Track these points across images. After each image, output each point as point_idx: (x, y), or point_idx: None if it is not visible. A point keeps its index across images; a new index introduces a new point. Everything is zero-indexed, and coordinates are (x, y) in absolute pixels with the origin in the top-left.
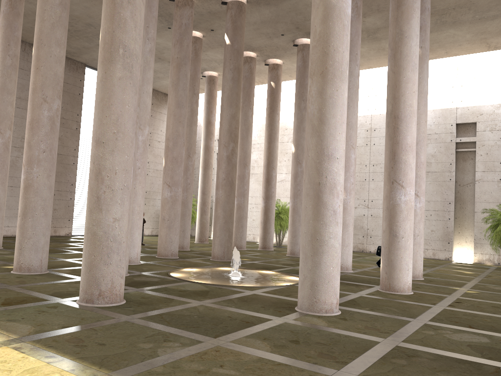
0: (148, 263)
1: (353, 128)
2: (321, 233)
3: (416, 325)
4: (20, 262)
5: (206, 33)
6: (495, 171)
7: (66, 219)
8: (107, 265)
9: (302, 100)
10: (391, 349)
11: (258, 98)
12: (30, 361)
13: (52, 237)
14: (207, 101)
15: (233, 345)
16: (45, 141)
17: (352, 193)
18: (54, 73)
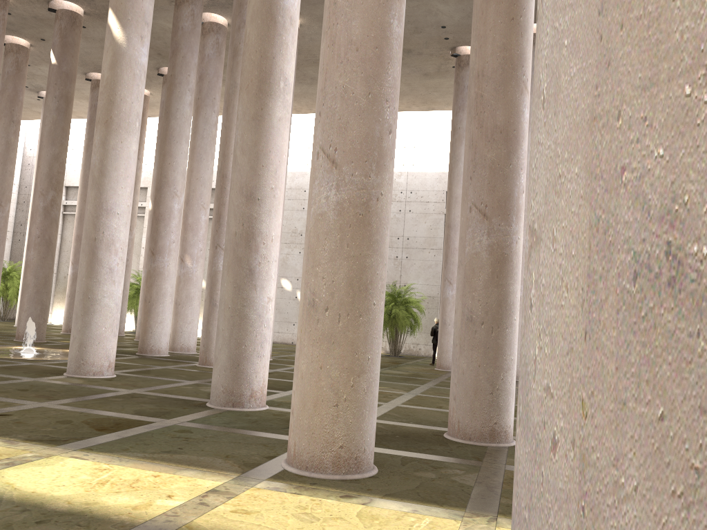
0: None
1: (206, 184)
2: (94, 291)
3: (183, 384)
4: None
5: (35, 42)
6: (392, 247)
7: None
8: None
9: None
10: (123, 394)
11: None
12: None
13: None
14: None
15: None
16: None
17: (200, 261)
18: None
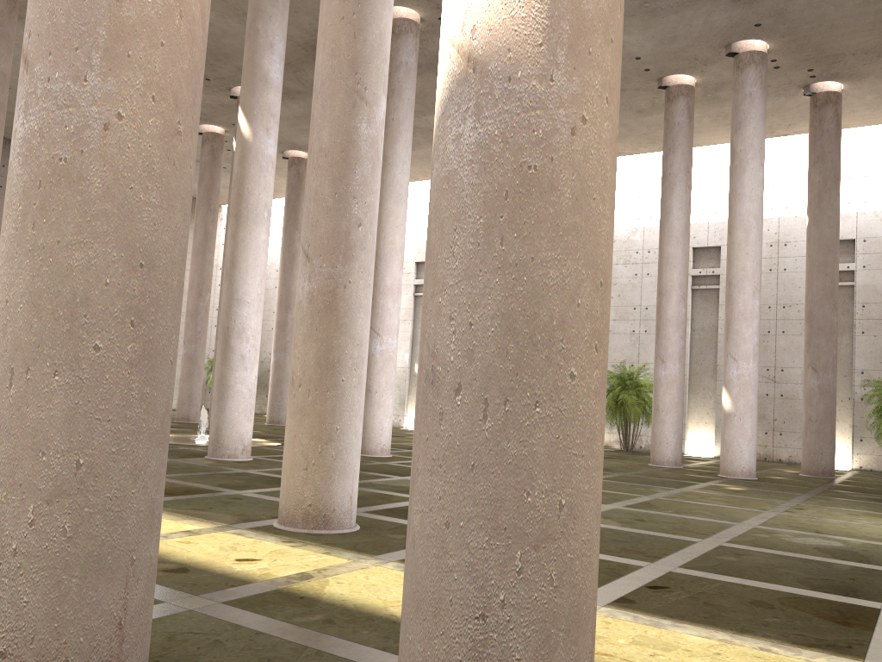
0: None
1: None
2: (227, 377)
3: None
4: None
5: (229, 128)
6: (628, 320)
7: None
8: None
9: None
10: (232, 472)
11: None
12: None
13: None
14: None
15: None
16: None
17: None
18: None
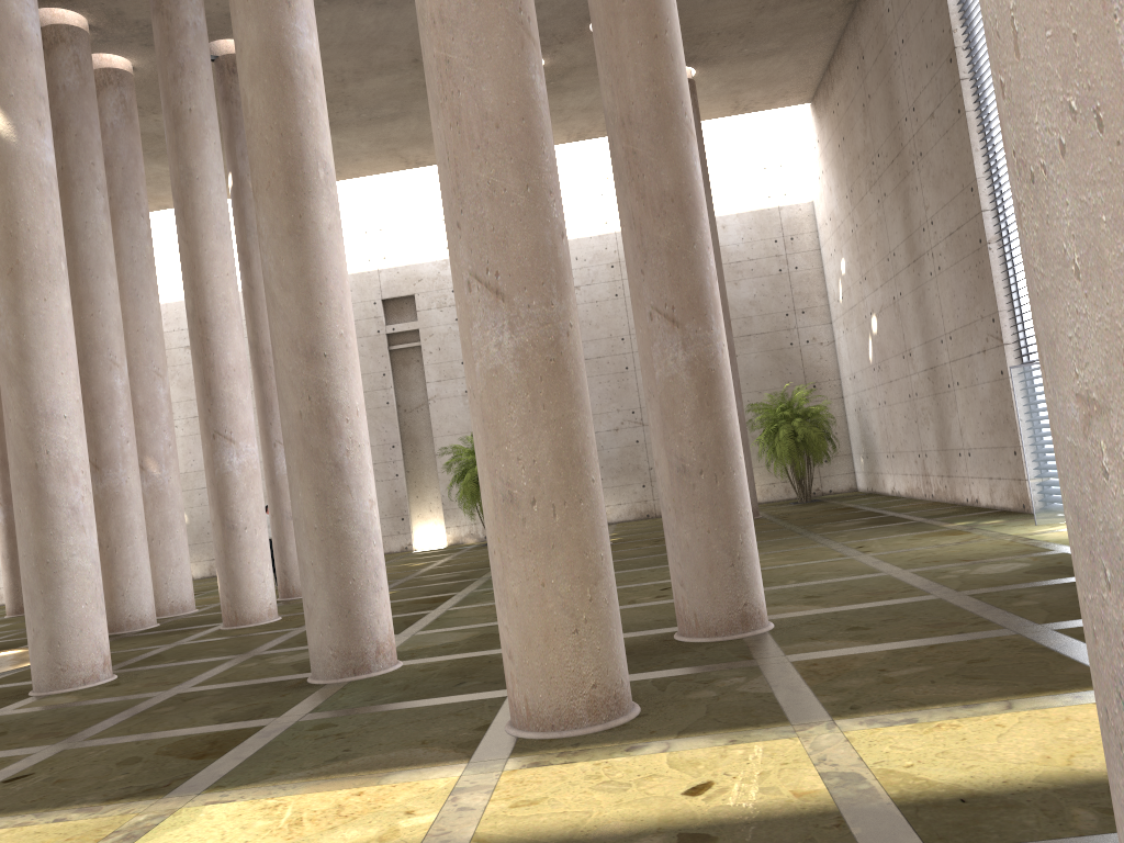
0: None
1: (155, 337)
2: (54, 550)
3: (238, 661)
4: None
5: None
6: (457, 378)
7: None
8: None
9: None
10: (165, 699)
11: None
12: None
13: None
14: None
15: None
16: None
17: (172, 463)
18: None
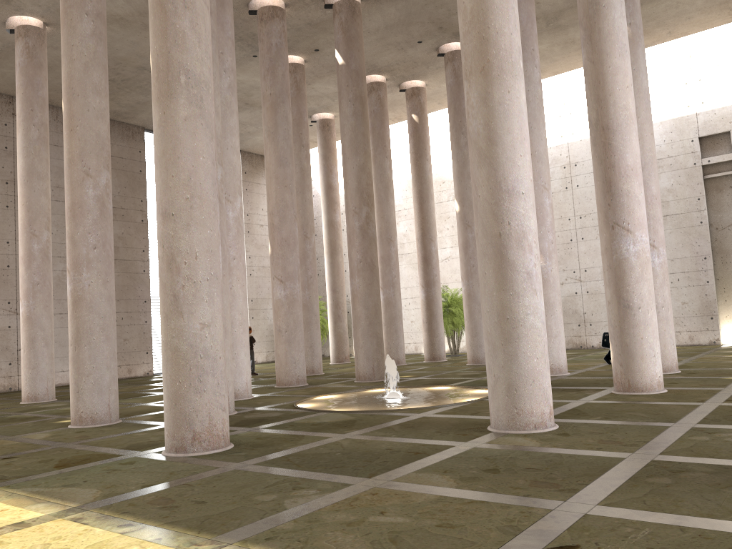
0: (265, 395)
1: (543, 159)
2: (513, 308)
3: (679, 431)
4: (80, 410)
5: (309, 56)
6: None
7: (143, 351)
8: (199, 393)
9: (460, 133)
10: (644, 465)
11: (396, 143)
12: (96, 534)
13: (125, 379)
14: (322, 156)
15: (398, 484)
16: (94, 233)
17: (553, 257)
18: (96, 133)
